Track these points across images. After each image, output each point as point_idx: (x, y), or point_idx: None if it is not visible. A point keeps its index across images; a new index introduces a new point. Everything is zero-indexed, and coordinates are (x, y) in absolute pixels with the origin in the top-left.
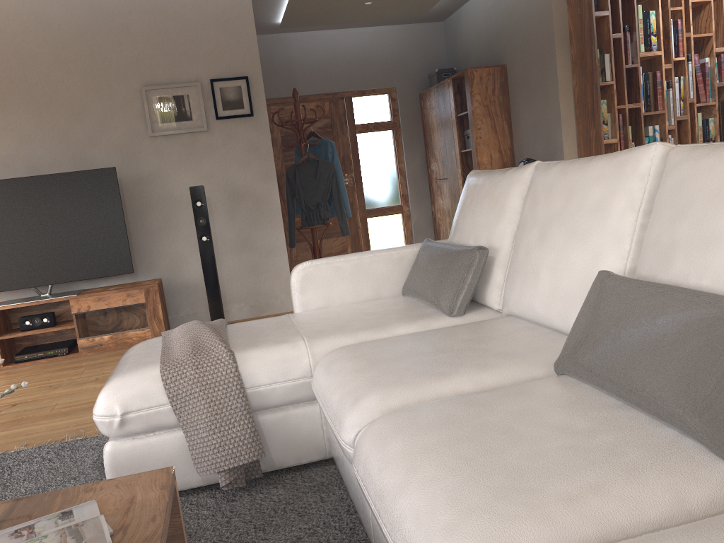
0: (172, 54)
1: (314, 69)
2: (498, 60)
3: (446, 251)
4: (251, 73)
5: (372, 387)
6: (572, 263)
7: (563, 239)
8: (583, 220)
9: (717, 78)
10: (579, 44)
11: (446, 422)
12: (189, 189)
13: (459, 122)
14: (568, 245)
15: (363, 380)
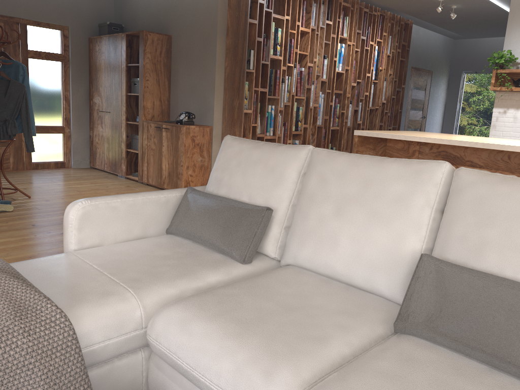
0: None
1: None
2: (165, 30)
3: (229, 205)
4: None
5: (275, 358)
6: (375, 238)
7: (364, 217)
8: (385, 207)
9: (306, 82)
10: (234, 37)
11: None
12: None
13: (128, 70)
14: (370, 223)
15: (254, 349)
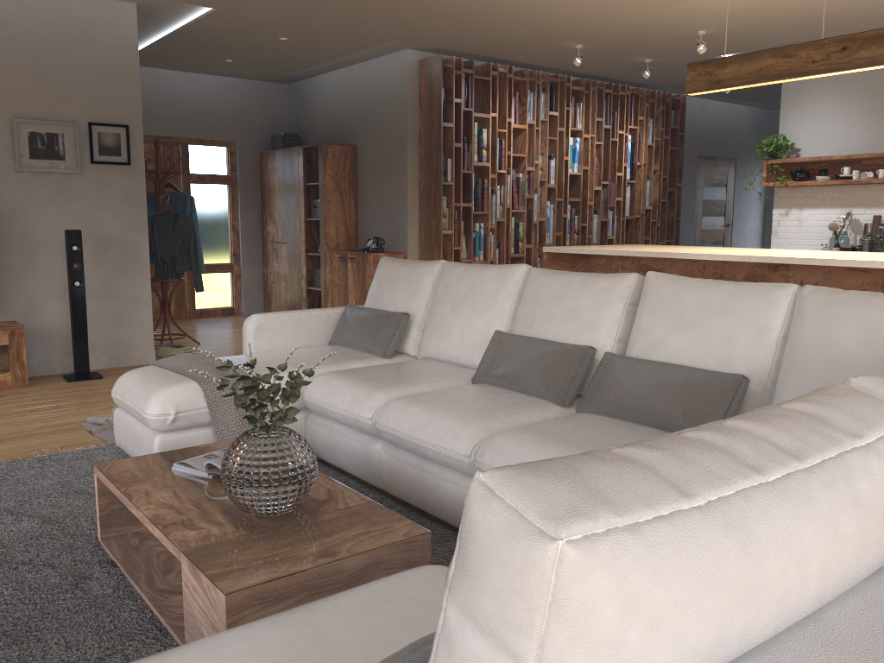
0: (50, 90)
1: (150, 109)
2: (349, 139)
3: (376, 314)
4: (132, 122)
5: (376, 389)
6: (475, 326)
7: (468, 312)
8: (482, 302)
9: (527, 191)
10: (427, 145)
11: (435, 399)
12: (67, 232)
13: (306, 190)
14: (472, 315)
15: (366, 386)
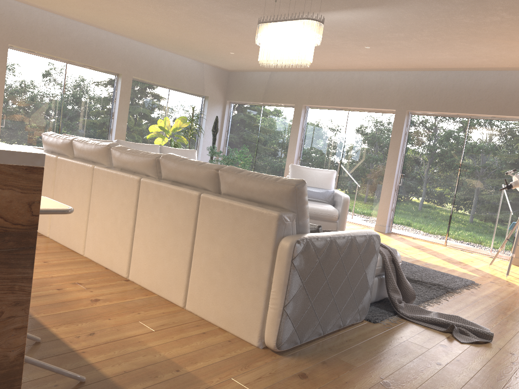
0: None
1: None
2: None
3: None
4: None
5: None
6: None
7: None
8: None
9: None
10: None
11: None
12: None
13: None
14: None
15: None
